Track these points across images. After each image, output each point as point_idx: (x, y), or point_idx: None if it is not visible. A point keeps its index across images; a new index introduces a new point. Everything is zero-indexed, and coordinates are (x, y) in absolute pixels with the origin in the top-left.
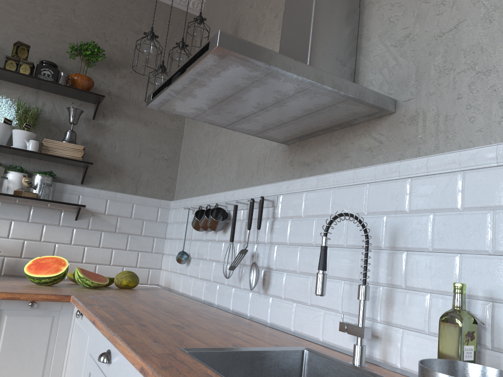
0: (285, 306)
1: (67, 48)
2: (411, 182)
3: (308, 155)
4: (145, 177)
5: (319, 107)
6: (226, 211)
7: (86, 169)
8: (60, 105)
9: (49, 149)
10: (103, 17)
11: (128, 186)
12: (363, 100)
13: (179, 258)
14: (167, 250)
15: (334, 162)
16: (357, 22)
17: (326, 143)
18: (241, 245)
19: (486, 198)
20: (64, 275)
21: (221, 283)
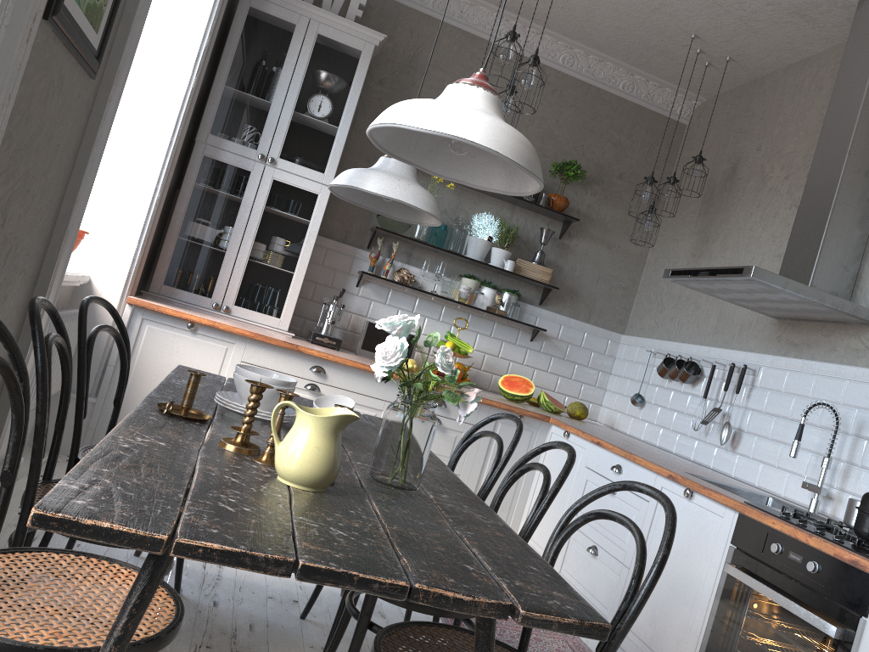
0: (752, 464)
1: (545, 162)
2: None
3: (797, 337)
4: (599, 305)
5: (817, 310)
6: (699, 366)
7: (549, 292)
8: (531, 222)
9: (521, 269)
10: (584, 128)
11: (582, 313)
12: (856, 316)
13: (634, 400)
14: (612, 387)
15: (821, 351)
16: (868, 230)
17: (817, 331)
18: (711, 402)
19: None
20: (531, 396)
21: (682, 433)
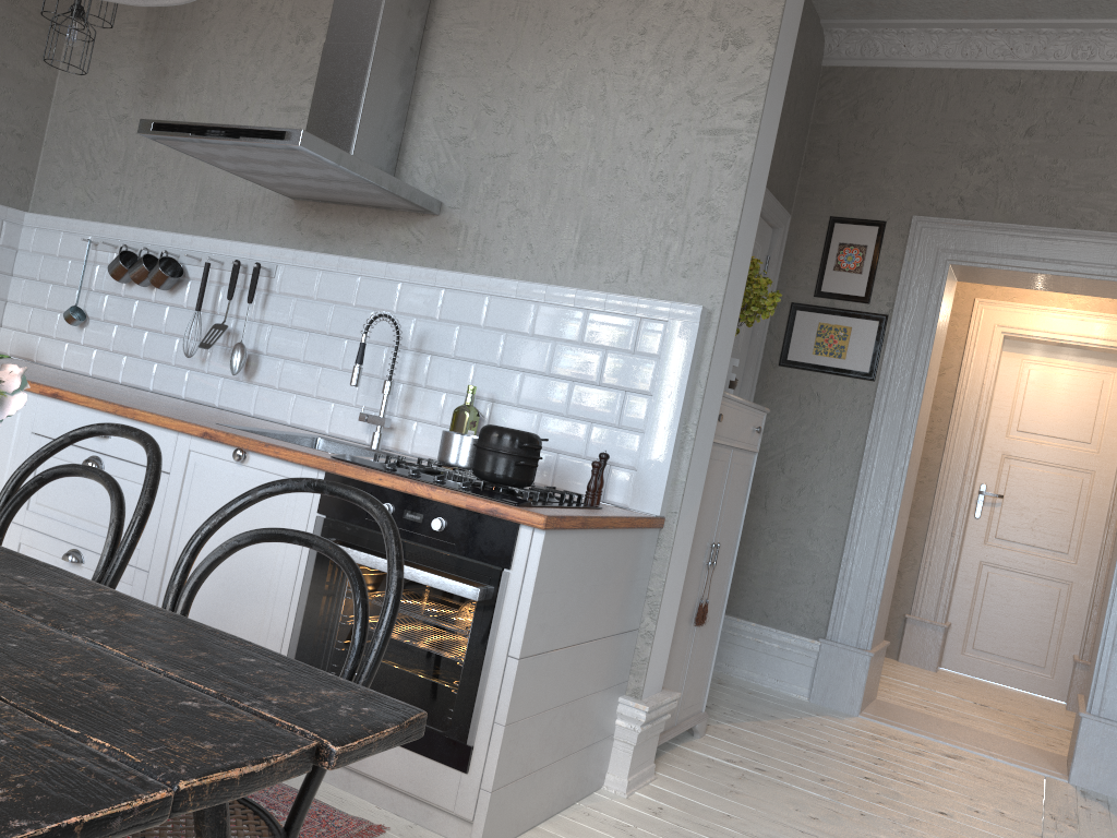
0: (280, 396)
1: None
2: (445, 293)
3: (326, 225)
4: None
5: (364, 193)
6: (181, 265)
7: None
8: None
9: None
10: None
11: None
12: (413, 202)
13: (71, 317)
14: (20, 297)
15: (361, 244)
16: (411, 88)
17: (353, 218)
18: (206, 315)
19: (503, 322)
20: None
21: (163, 362)
